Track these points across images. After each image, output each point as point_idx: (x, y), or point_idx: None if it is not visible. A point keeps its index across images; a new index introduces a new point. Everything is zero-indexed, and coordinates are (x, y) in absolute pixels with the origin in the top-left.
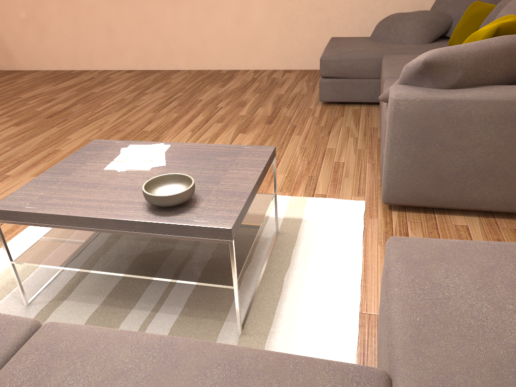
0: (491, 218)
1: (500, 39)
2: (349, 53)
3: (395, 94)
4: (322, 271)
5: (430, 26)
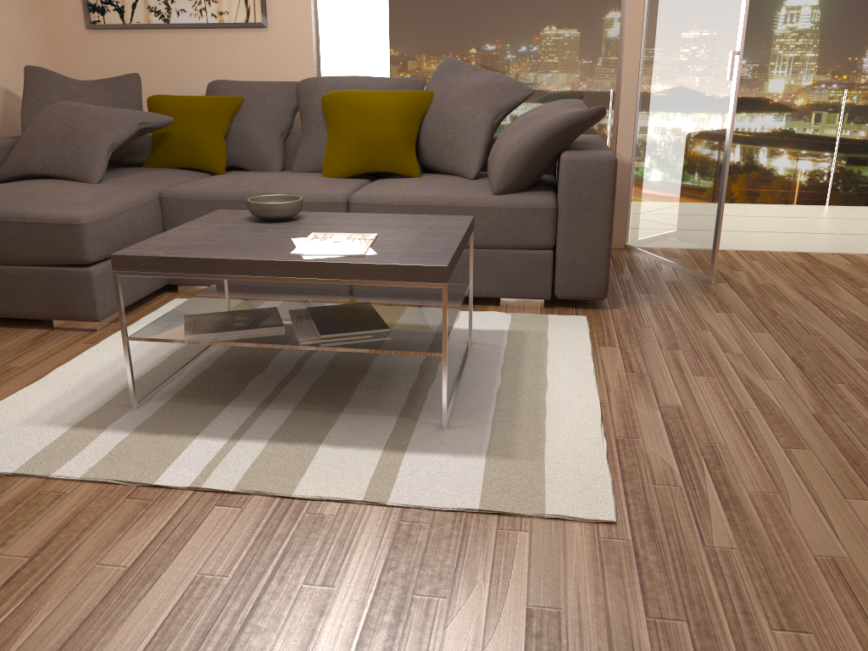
0: None
1: None
2: None
3: None
4: (107, 367)
5: None
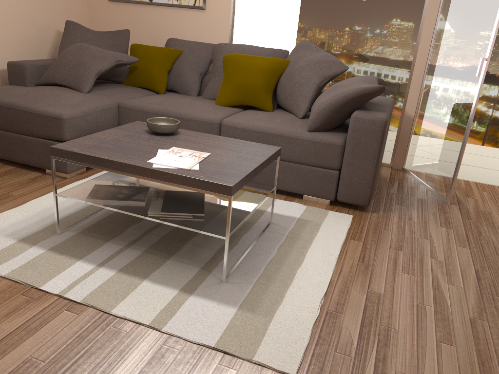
0: None
1: None
2: None
3: None
4: (58, 204)
5: None
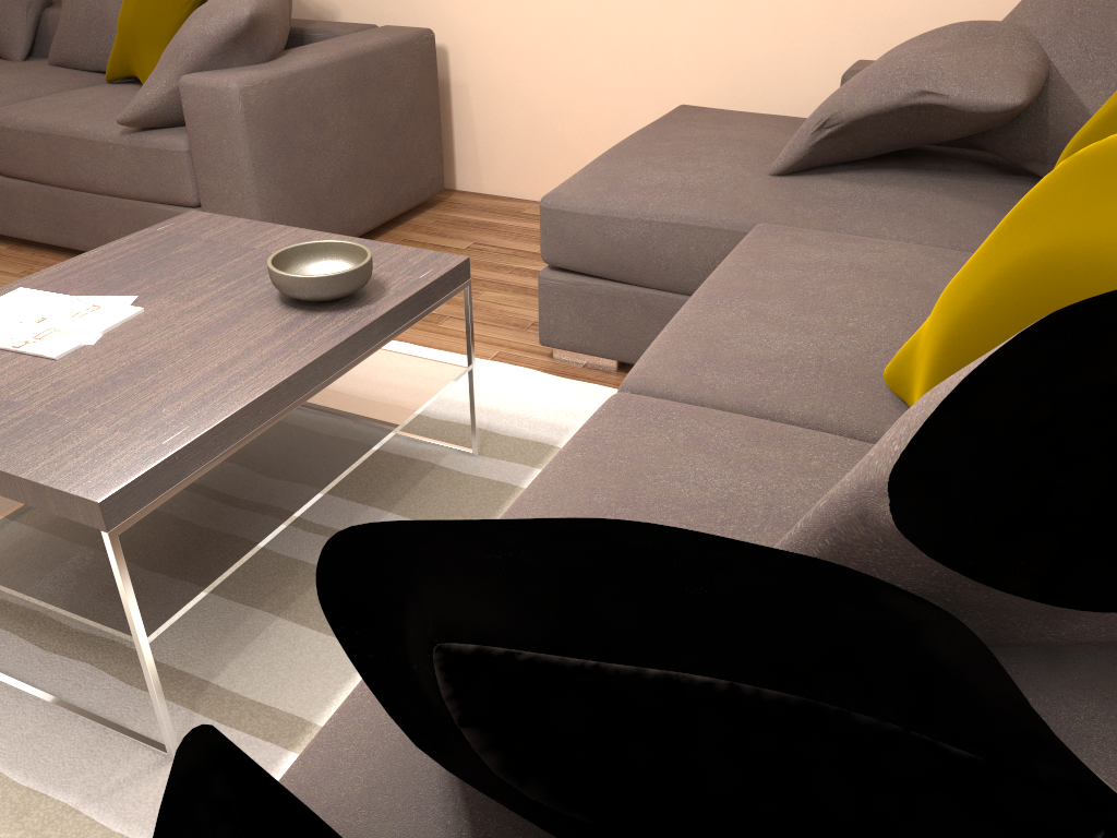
0: None
1: None
2: None
3: (235, 82)
4: None
5: None
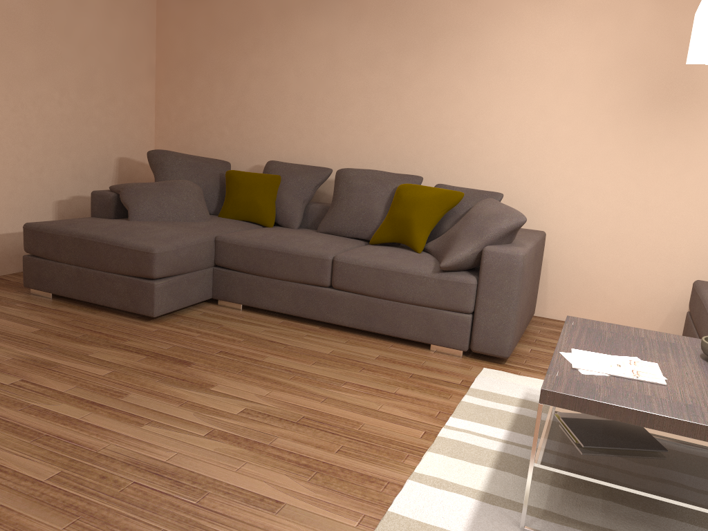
0: (520, 340)
1: (499, 201)
2: (177, 239)
3: (521, 252)
4: None
5: (202, 198)
